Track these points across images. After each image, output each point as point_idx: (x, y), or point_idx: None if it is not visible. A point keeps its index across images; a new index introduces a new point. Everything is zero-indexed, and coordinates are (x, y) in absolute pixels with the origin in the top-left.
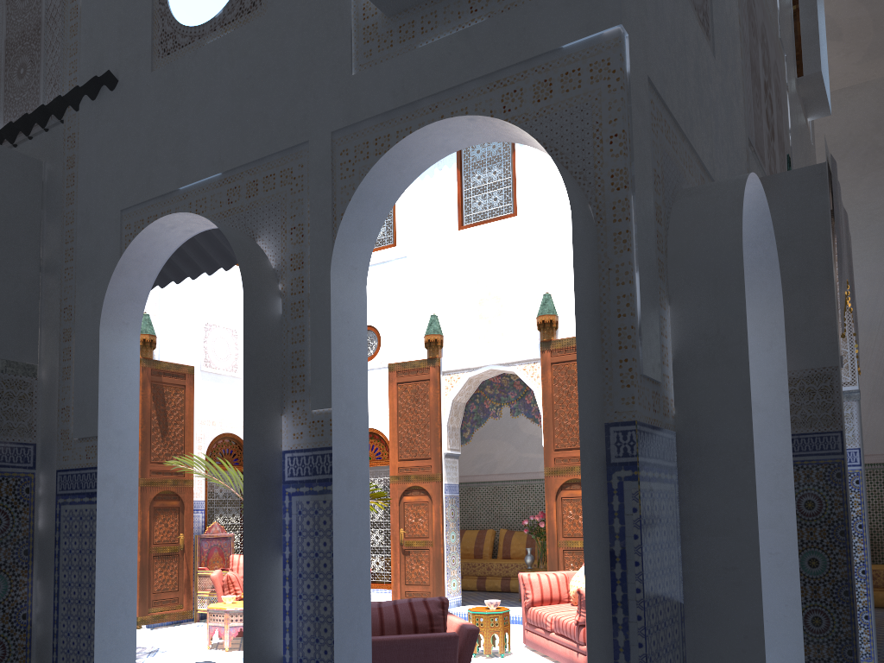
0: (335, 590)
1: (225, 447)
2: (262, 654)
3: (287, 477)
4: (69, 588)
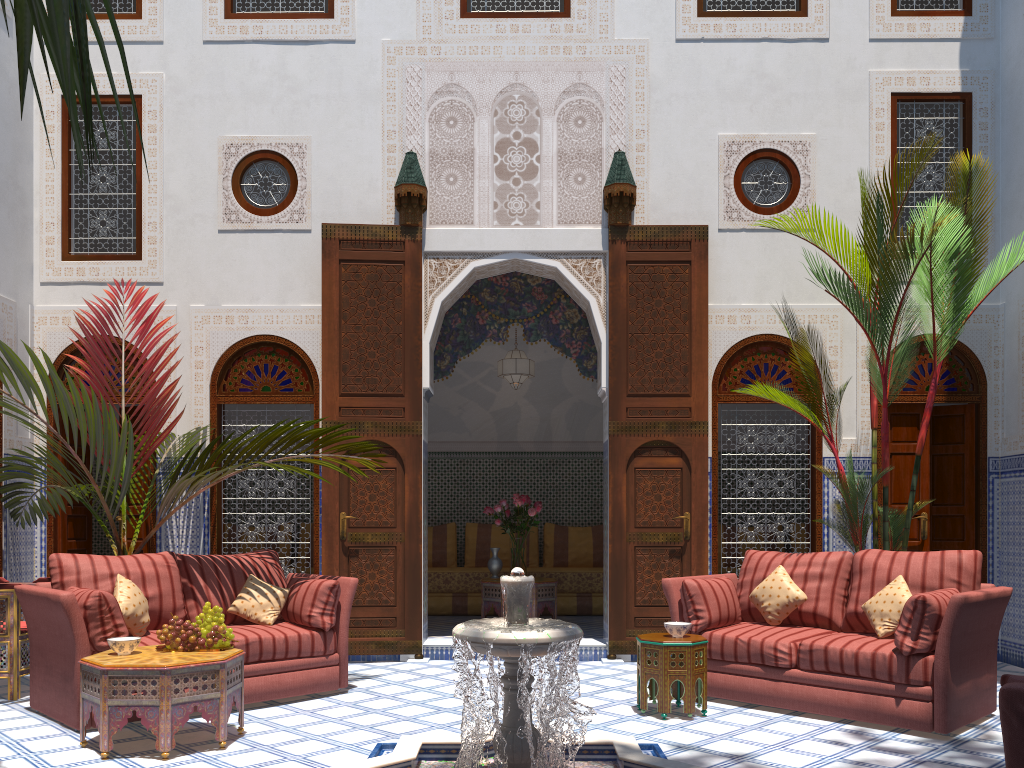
0: None
1: None
2: None
3: None
4: None
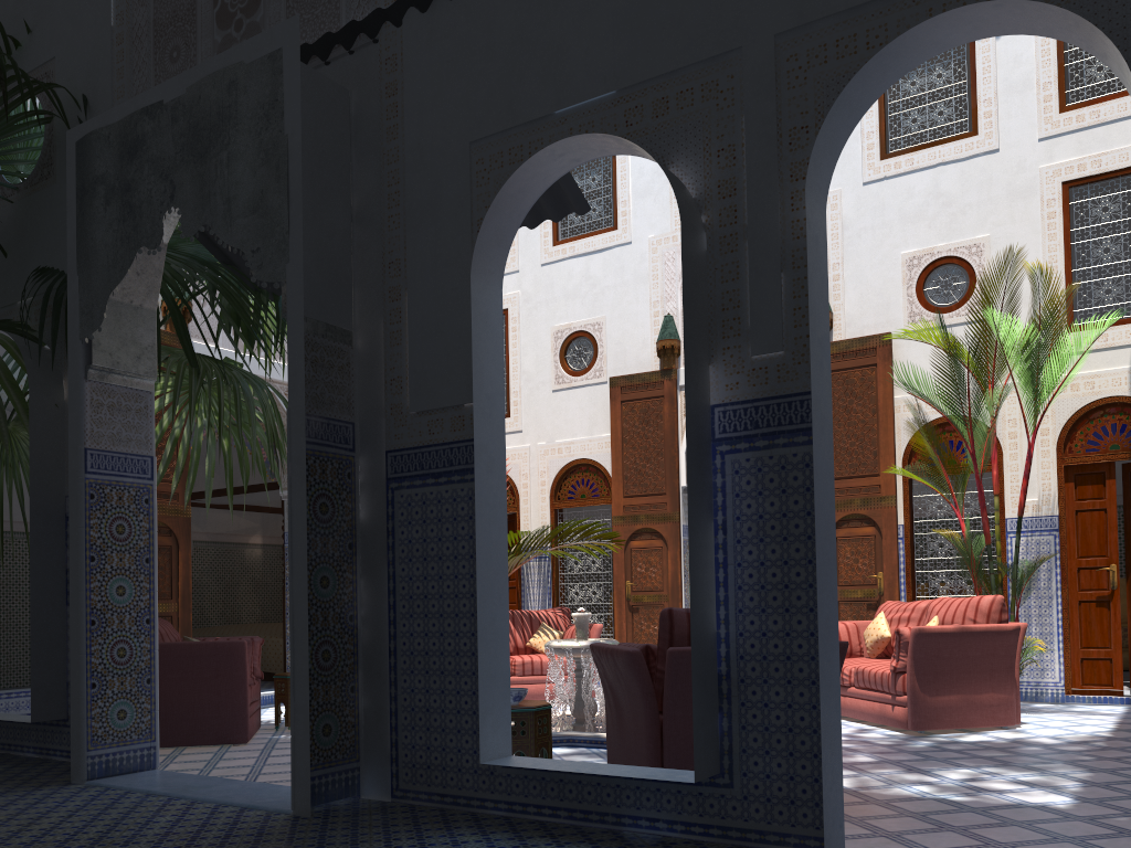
0: (816, 542)
1: None
2: (703, 626)
3: (718, 434)
4: (410, 583)
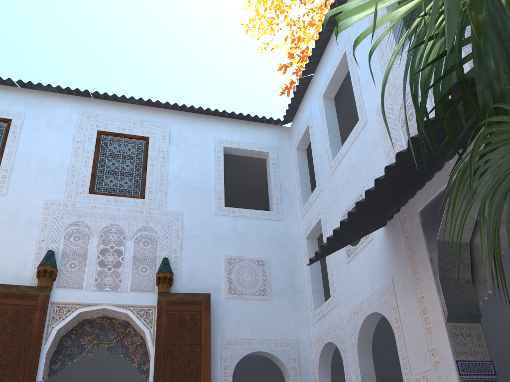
0: None
1: None
2: None
3: None
4: None
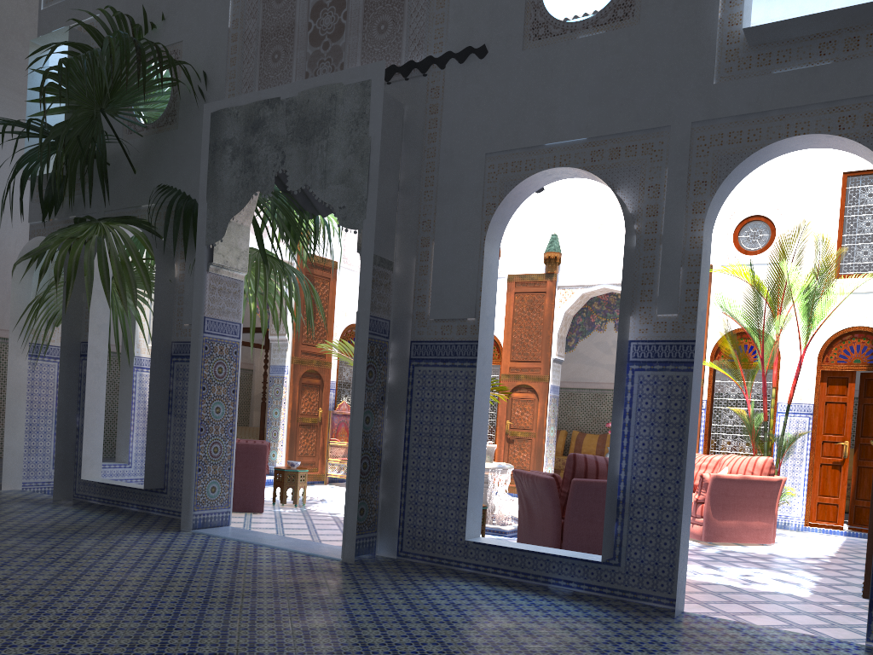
0: (688, 430)
1: (352, 336)
2: (613, 471)
3: (632, 358)
4: (420, 425)
